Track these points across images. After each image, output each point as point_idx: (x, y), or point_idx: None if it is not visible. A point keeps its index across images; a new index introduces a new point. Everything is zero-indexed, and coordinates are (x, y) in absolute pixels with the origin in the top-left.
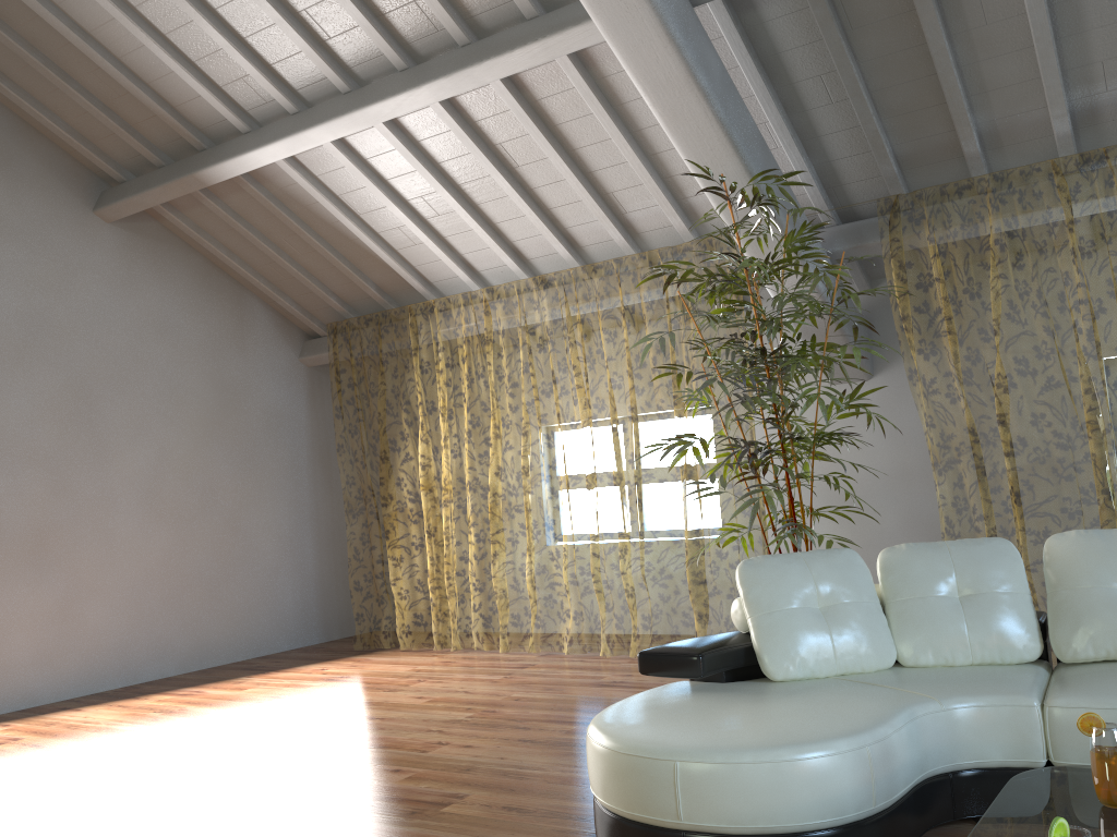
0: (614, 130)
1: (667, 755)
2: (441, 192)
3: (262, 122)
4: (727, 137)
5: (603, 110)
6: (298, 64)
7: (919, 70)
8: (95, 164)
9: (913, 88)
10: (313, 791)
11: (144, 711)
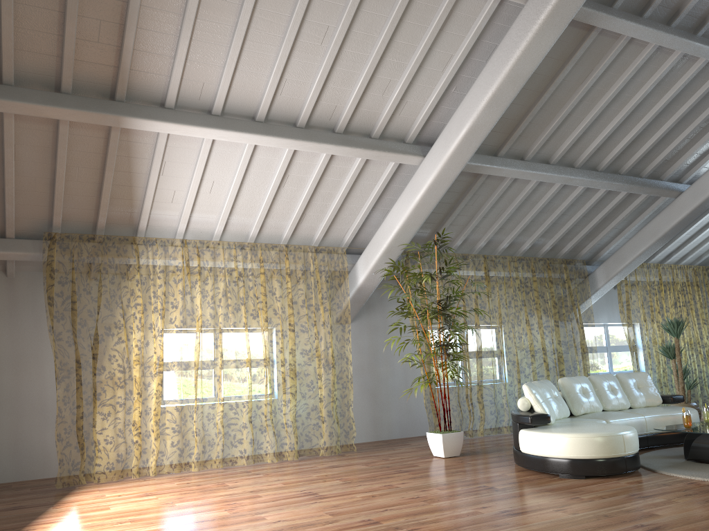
0: (346, 190)
1: (619, 433)
2: (236, 184)
3: (178, 106)
4: (425, 218)
5: (352, 182)
6: (246, 95)
7: (445, 211)
8: (3, 63)
9: (438, 216)
10: (433, 499)
11: (101, 526)
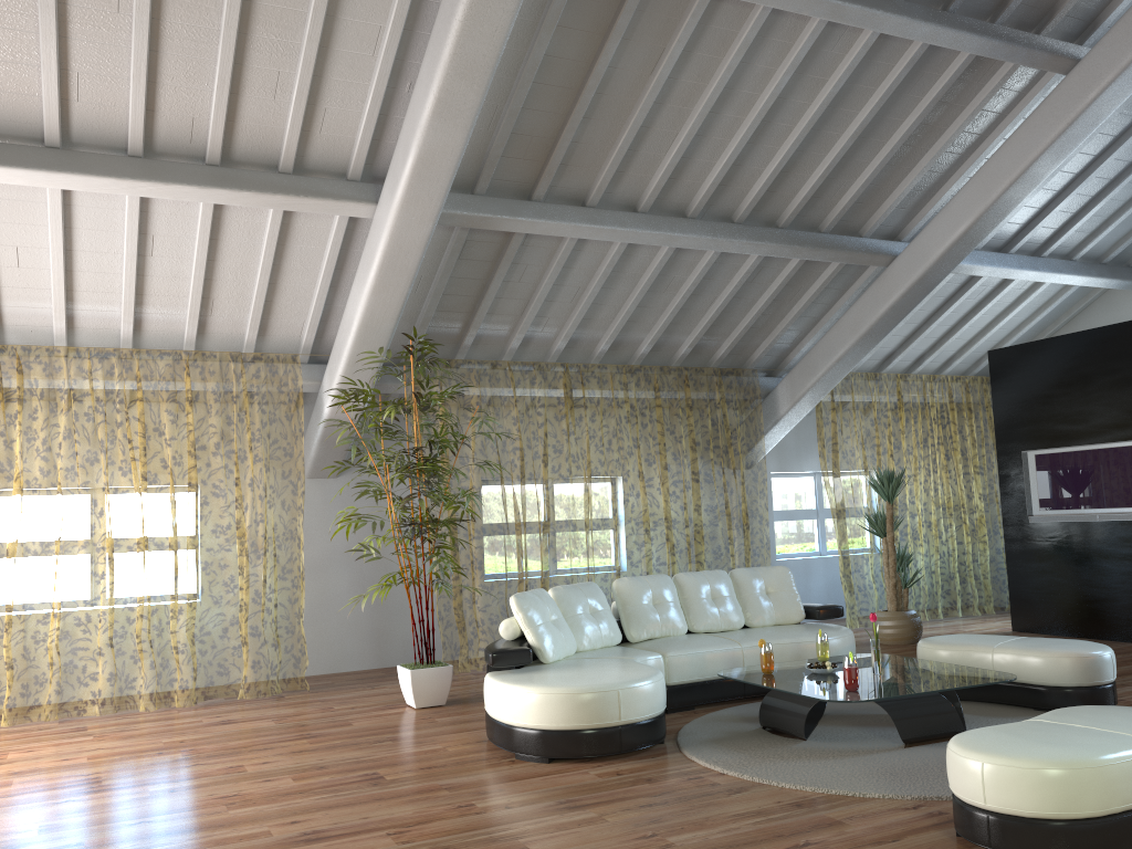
0: (269, 261)
1: (613, 688)
2: (56, 252)
3: None
4: (401, 308)
5: (274, 246)
6: (12, 102)
7: (472, 291)
8: None
9: (462, 300)
10: (250, 800)
11: None
